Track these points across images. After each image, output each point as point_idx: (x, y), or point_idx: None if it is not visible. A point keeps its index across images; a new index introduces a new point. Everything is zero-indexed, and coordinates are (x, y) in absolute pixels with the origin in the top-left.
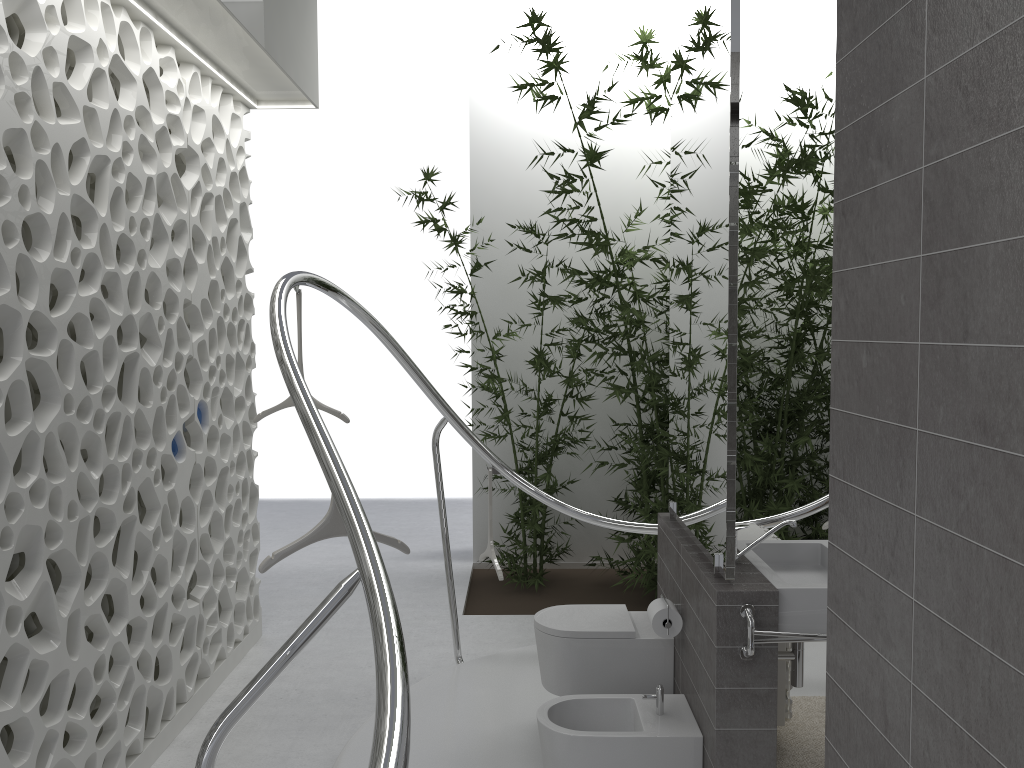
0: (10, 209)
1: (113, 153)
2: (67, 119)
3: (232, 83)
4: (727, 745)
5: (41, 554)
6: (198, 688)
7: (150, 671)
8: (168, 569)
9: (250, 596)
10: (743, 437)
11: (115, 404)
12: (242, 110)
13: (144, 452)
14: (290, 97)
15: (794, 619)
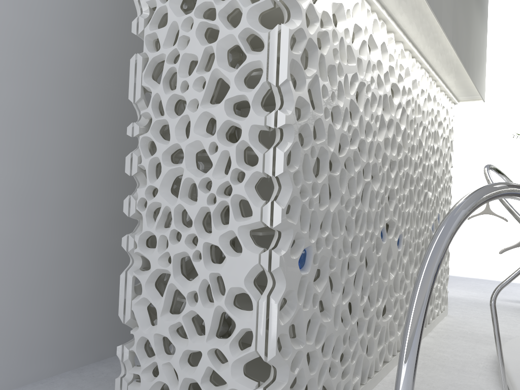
0: (409, 143)
1: (426, 125)
2: (418, 115)
3: (452, 96)
4: None
5: (407, 250)
6: (432, 321)
7: None
8: None
9: (445, 295)
10: None
11: (422, 208)
12: (453, 105)
13: (426, 227)
14: (472, 98)
15: None
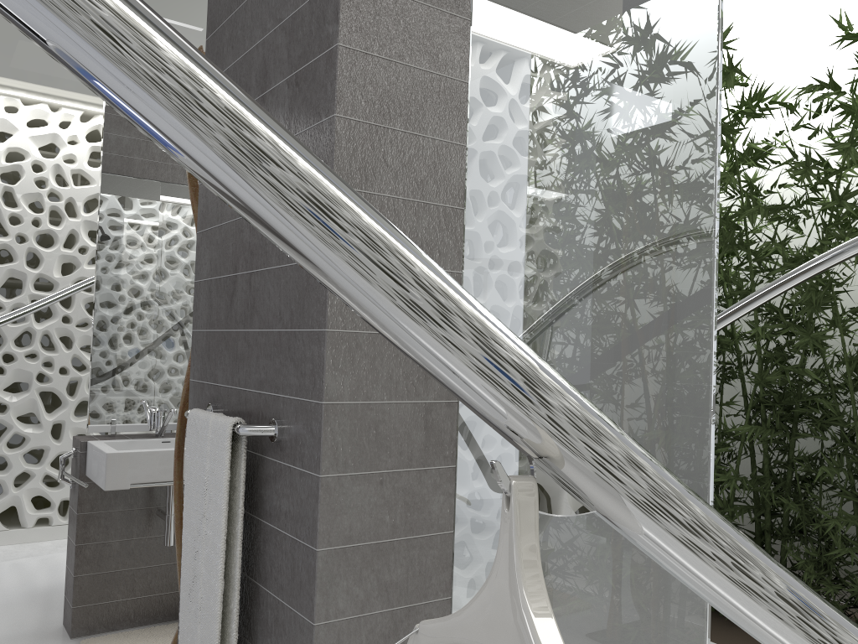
0: (23, 228)
1: None
2: (90, 185)
3: None
4: (68, 549)
5: (32, 385)
6: None
7: None
8: None
9: None
10: (718, 423)
11: None
12: None
13: None
14: None
15: (88, 466)
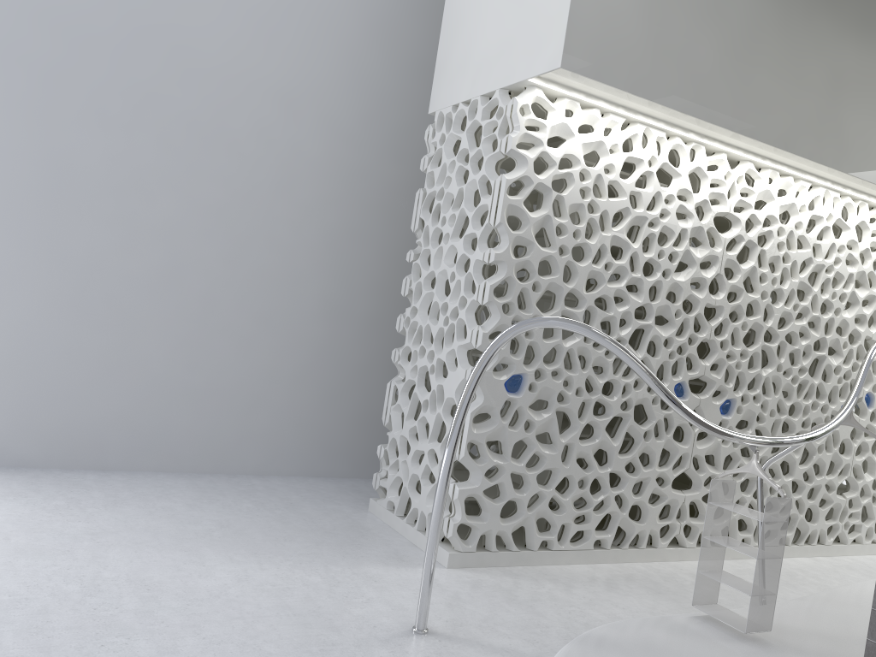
0: (766, 286)
1: (827, 263)
2: (804, 249)
3: None
4: None
5: (753, 424)
6: (836, 544)
7: (803, 511)
8: (825, 468)
9: None
10: None
11: (805, 376)
12: None
13: (820, 404)
14: None
15: None
